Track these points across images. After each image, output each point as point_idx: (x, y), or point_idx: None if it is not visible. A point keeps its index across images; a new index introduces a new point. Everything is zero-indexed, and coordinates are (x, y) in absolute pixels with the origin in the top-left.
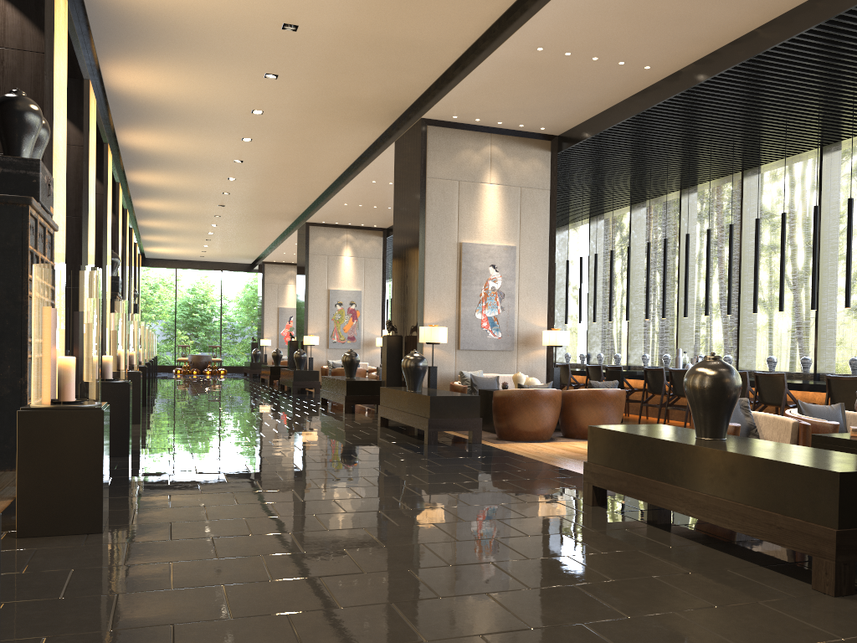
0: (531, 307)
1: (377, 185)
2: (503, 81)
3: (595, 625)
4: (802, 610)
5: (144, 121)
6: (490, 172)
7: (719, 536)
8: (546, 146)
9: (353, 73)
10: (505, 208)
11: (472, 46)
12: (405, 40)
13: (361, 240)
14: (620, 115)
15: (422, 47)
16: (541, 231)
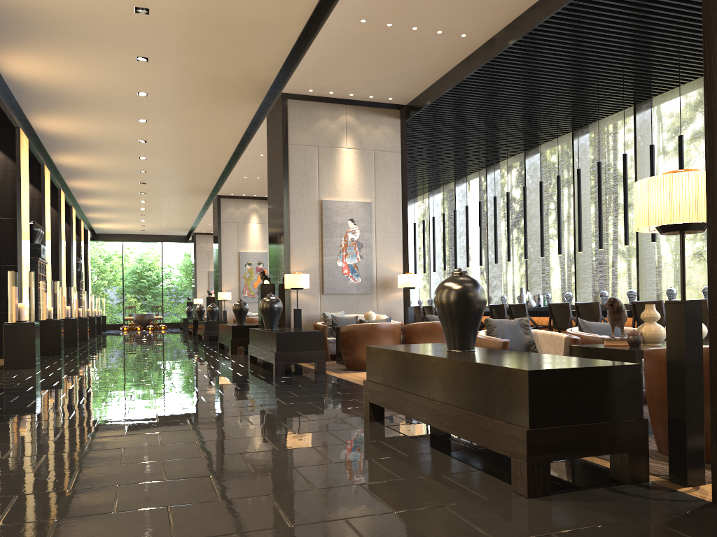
0: (388, 255)
1: (265, 158)
2: (341, 54)
3: (245, 536)
4: (482, 513)
5: (48, 107)
6: (345, 138)
7: (466, 444)
8: (396, 114)
9: (212, 53)
10: (361, 169)
11: (308, 22)
12: (247, 19)
13: (266, 209)
14: (450, 81)
15: (264, 25)
16: (394, 188)
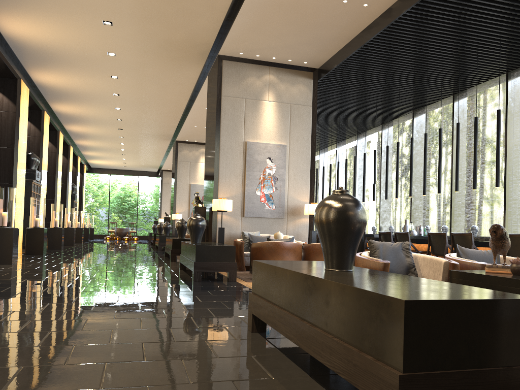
0: (298, 188)
1: None
2: (264, 20)
3: None
4: None
5: (41, 63)
6: (268, 93)
7: None
8: (310, 75)
9: (162, 19)
10: (279, 118)
11: None
12: None
13: None
14: (354, 47)
15: None
16: (305, 135)
